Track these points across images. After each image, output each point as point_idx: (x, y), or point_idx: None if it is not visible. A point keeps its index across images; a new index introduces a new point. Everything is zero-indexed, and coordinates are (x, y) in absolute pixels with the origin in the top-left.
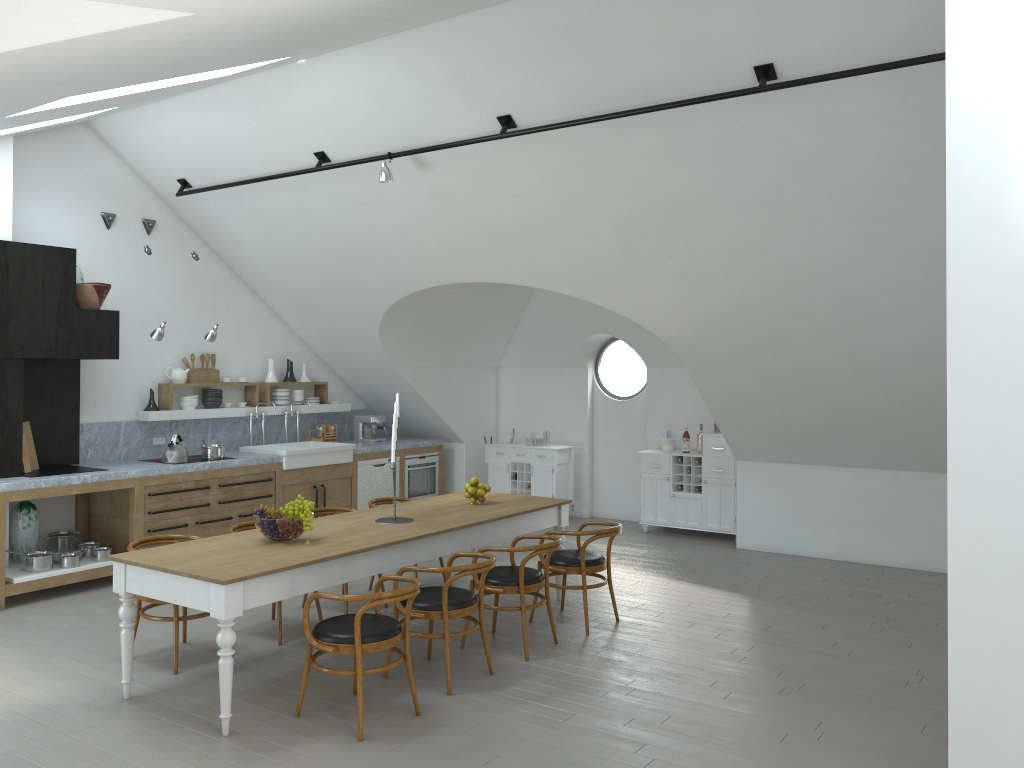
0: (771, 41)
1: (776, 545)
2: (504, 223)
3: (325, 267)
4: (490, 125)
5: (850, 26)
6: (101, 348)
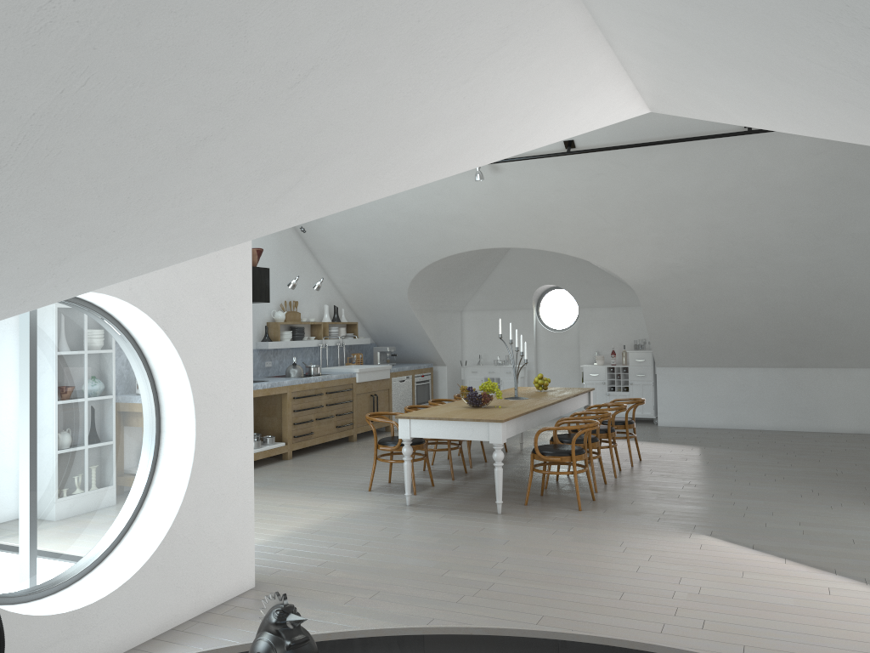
0: None
1: (686, 422)
2: (542, 208)
3: (385, 238)
4: (556, 146)
5: None
6: (261, 294)
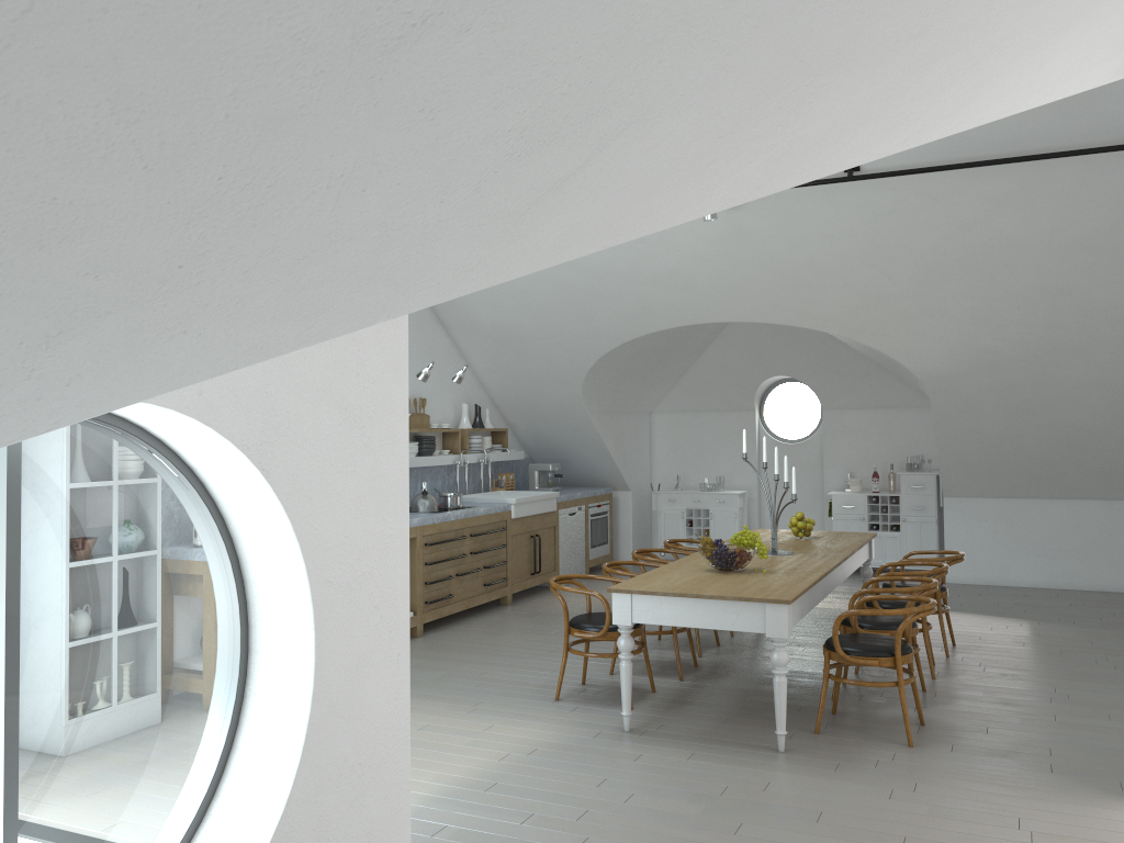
0: None
1: (988, 578)
2: (797, 263)
3: (555, 306)
4: None
5: None
6: None
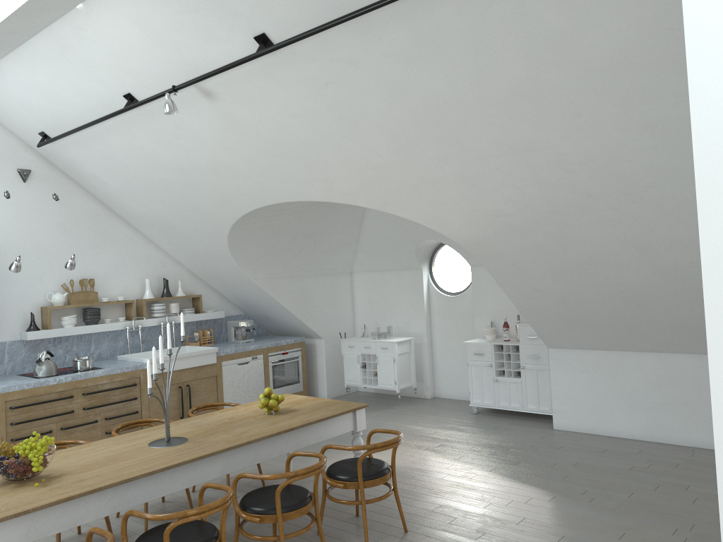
0: None
1: (590, 426)
2: (293, 144)
3: (171, 198)
4: (251, 47)
5: None
6: None
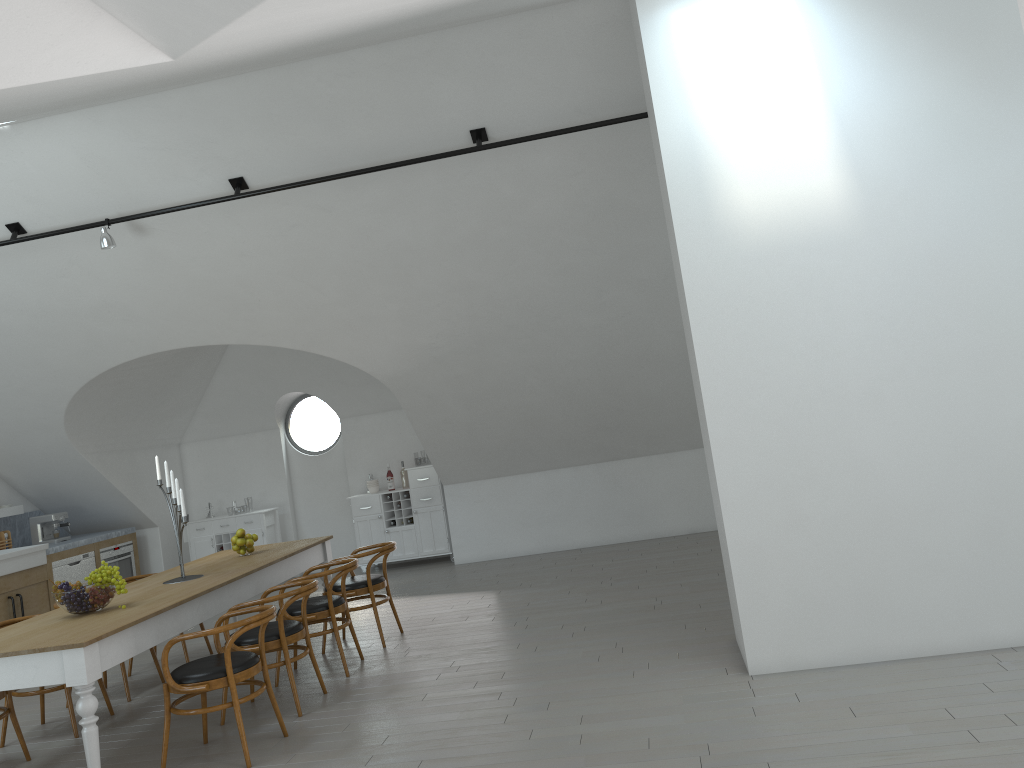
0: (484, 110)
1: (489, 553)
2: (227, 283)
3: (2, 351)
4: (220, 187)
5: (544, 98)
6: None
